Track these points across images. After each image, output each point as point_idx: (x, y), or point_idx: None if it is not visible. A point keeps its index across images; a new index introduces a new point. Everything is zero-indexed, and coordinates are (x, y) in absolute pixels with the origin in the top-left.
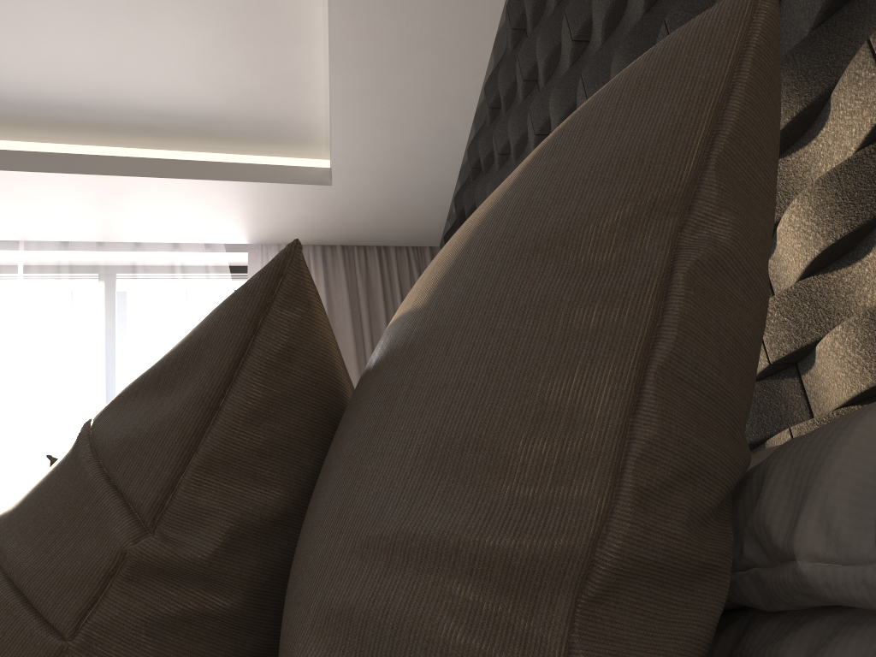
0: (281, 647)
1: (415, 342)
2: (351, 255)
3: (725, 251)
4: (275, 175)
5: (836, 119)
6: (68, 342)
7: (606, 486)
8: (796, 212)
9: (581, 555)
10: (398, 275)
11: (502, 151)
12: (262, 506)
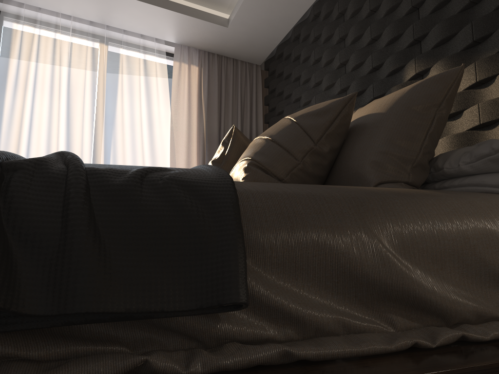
0: (357, 166)
1: (384, 119)
2: (220, 59)
3: (443, 116)
4: (204, 16)
5: None
6: (90, 71)
7: (418, 150)
8: None
9: (414, 159)
10: (240, 75)
11: (316, 37)
12: (335, 145)
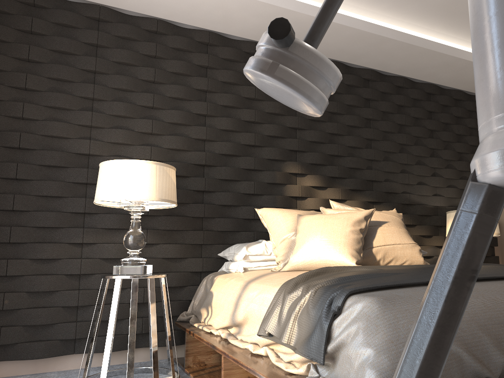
0: None
1: None
2: None
3: None
4: None
5: (326, 191)
6: None
7: None
8: (317, 200)
9: None
10: None
11: (158, 56)
12: None
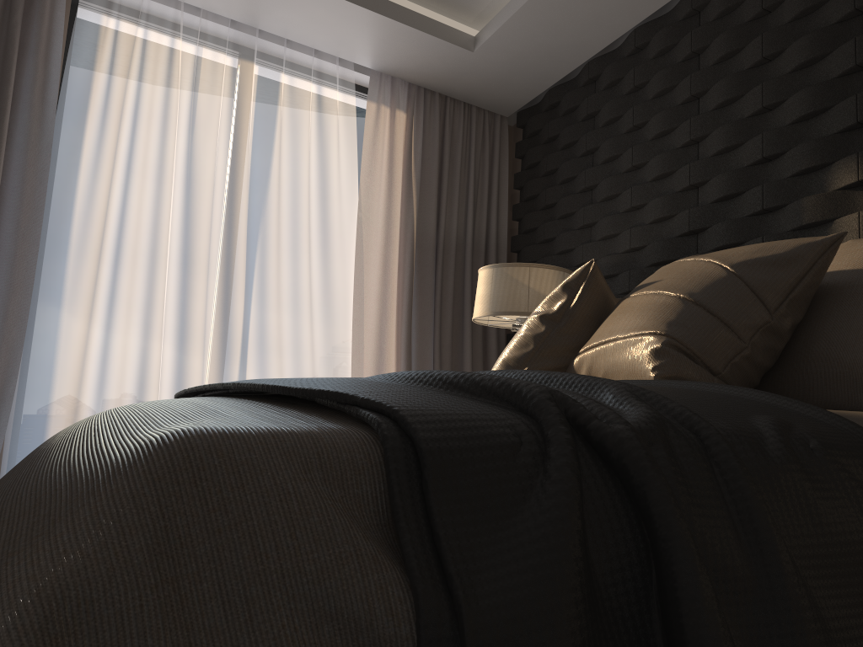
0: (851, 362)
1: None
2: (442, 103)
3: None
4: (436, 30)
5: None
6: (226, 110)
7: None
8: None
9: None
10: (475, 132)
11: (638, 85)
12: (798, 317)
